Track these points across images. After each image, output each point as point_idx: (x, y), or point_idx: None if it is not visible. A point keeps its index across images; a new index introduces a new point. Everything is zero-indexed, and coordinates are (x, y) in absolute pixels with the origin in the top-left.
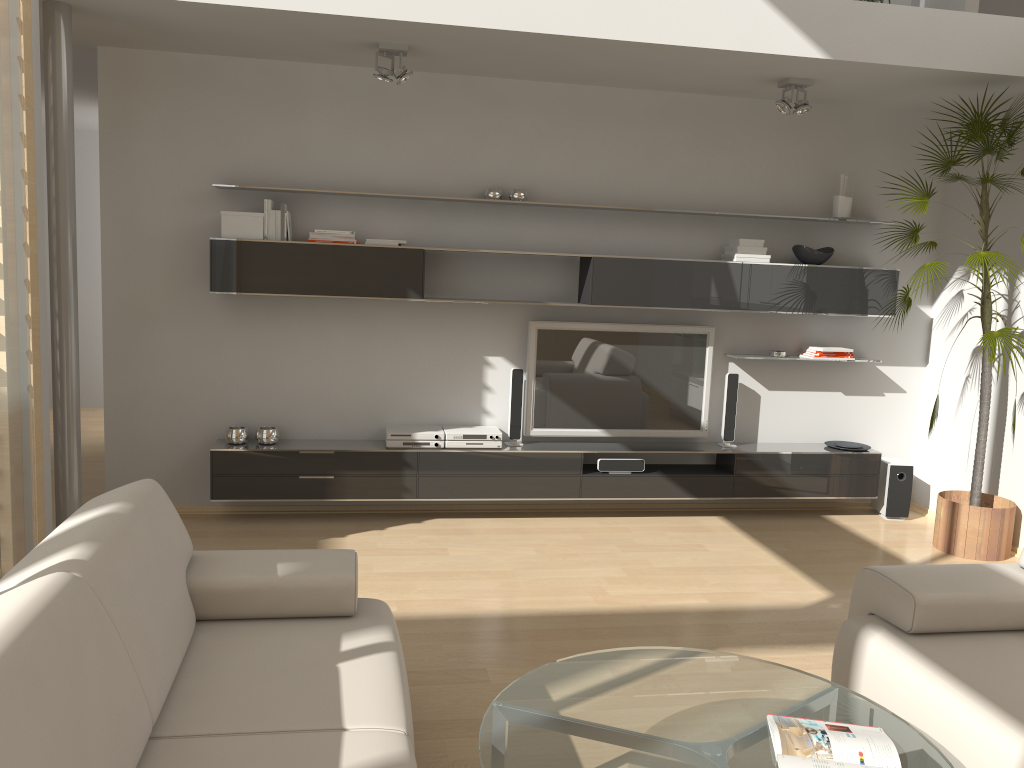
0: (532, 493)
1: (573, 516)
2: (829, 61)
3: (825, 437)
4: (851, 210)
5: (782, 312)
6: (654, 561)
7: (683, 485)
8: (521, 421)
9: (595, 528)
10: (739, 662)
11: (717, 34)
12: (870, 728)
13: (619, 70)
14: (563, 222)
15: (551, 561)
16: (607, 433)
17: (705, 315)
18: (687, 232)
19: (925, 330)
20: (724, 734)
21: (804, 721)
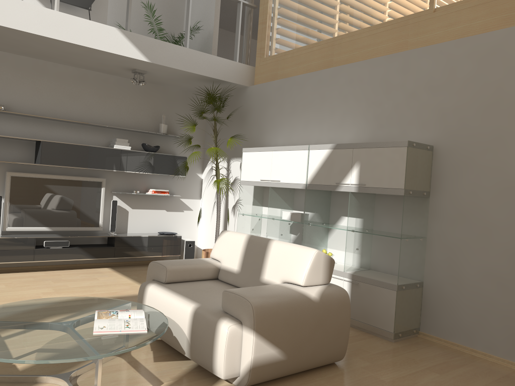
0: (6, 259)
1: (30, 271)
2: (150, 63)
3: (158, 230)
4: (168, 131)
5: (136, 172)
6: (70, 285)
7: (89, 252)
8: (0, 223)
9: (42, 275)
10: (90, 298)
11: (100, 43)
12: (138, 310)
13: (55, 54)
14: (26, 124)
15: (13, 289)
16: (50, 229)
17: (101, 173)
18: (92, 134)
19: (200, 184)
20: (74, 318)
21: (111, 310)
